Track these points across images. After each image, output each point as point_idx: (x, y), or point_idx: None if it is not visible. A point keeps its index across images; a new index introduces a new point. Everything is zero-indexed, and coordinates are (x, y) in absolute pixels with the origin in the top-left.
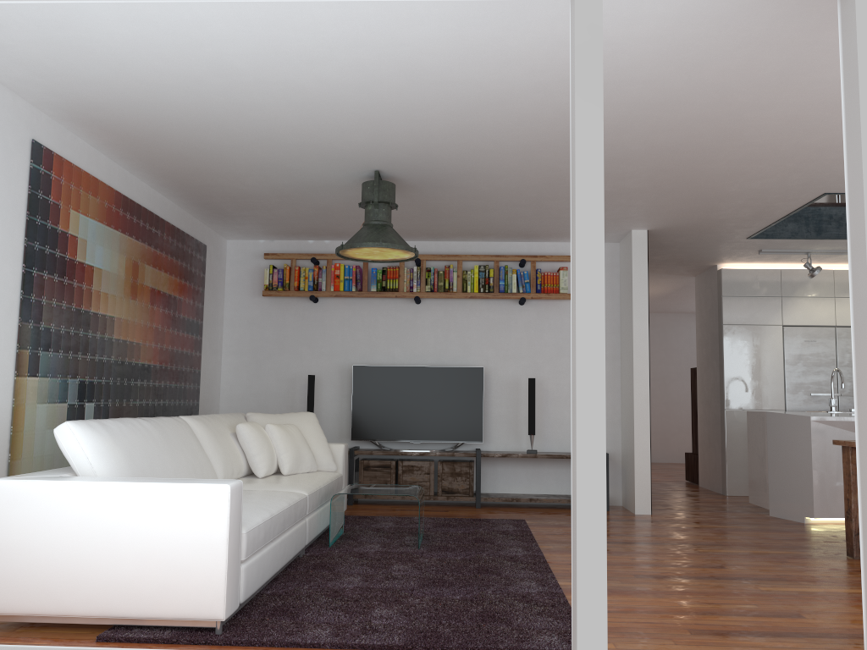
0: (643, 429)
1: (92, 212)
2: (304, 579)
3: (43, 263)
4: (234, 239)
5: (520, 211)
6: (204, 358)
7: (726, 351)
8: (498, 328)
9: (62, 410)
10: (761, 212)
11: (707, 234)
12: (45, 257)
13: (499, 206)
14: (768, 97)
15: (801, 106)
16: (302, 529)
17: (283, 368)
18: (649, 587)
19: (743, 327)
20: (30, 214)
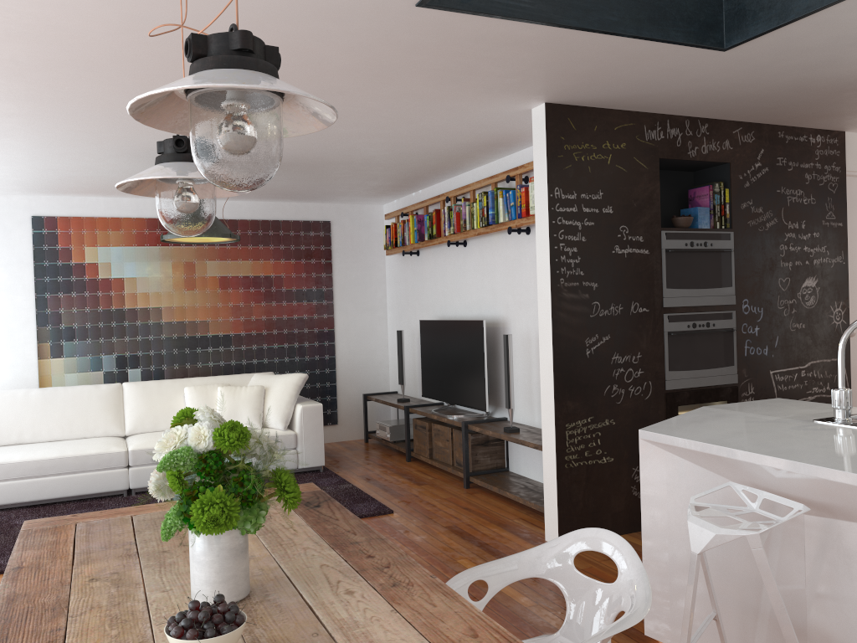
0: (548, 417)
1: (115, 242)
2: (42, 511)
3: (57, 288)
4: (382, 203)
5: (366, 141)
6: (343, 318)
7: None
8: (513, 268)
9: (97, 376)
10: (519, 43)
11: (632, 74)
12: (58, 284)
13: (340, 146)
14: None
15: None
16: (109, 476)
17: (409, 322)
18: None
19: None
20: (37, 262)
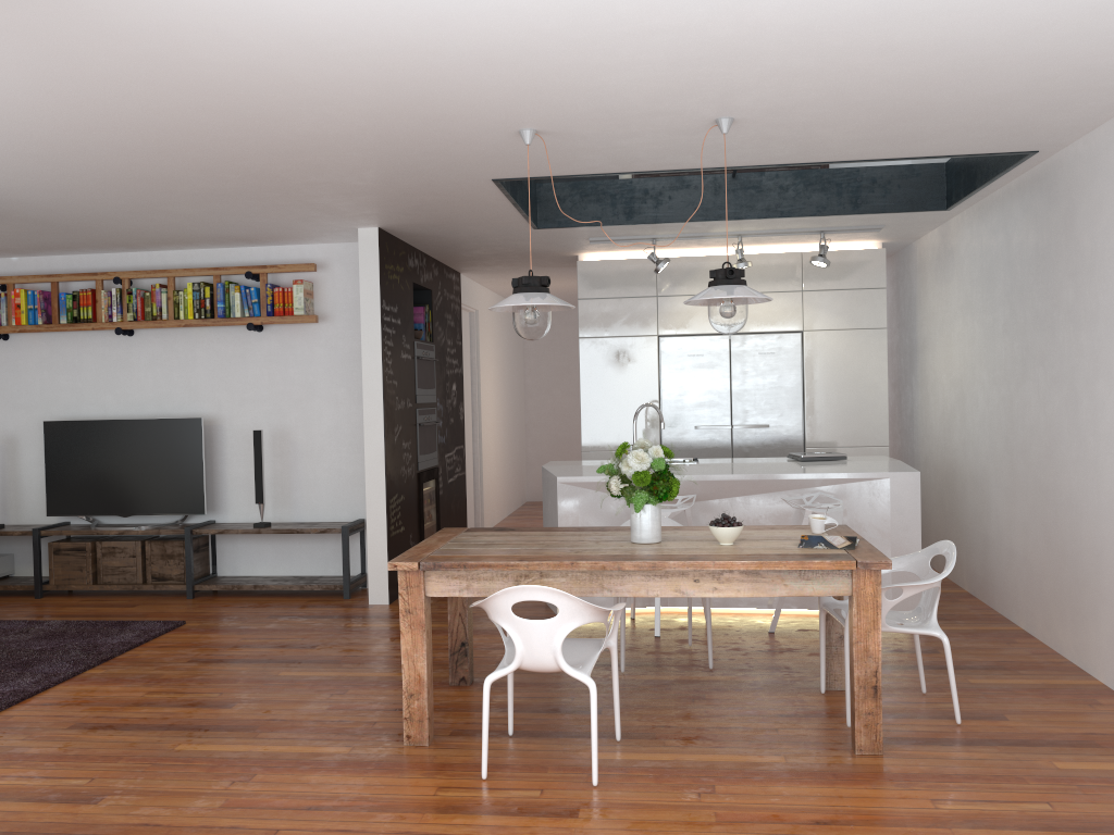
0: (377, 495)
1: None
2: None
3: None
4: None
5: (157, 218)
6: None
7: (583, 374)
8: (232, 364)
9: None
10: (472, 203)
11: (468, 227)
12: None
13: (119, 215)
14: (103, 89)
15: (175, 95)
16: None
17: None
18: (37, 748)
19: (606, 340)
20: None
